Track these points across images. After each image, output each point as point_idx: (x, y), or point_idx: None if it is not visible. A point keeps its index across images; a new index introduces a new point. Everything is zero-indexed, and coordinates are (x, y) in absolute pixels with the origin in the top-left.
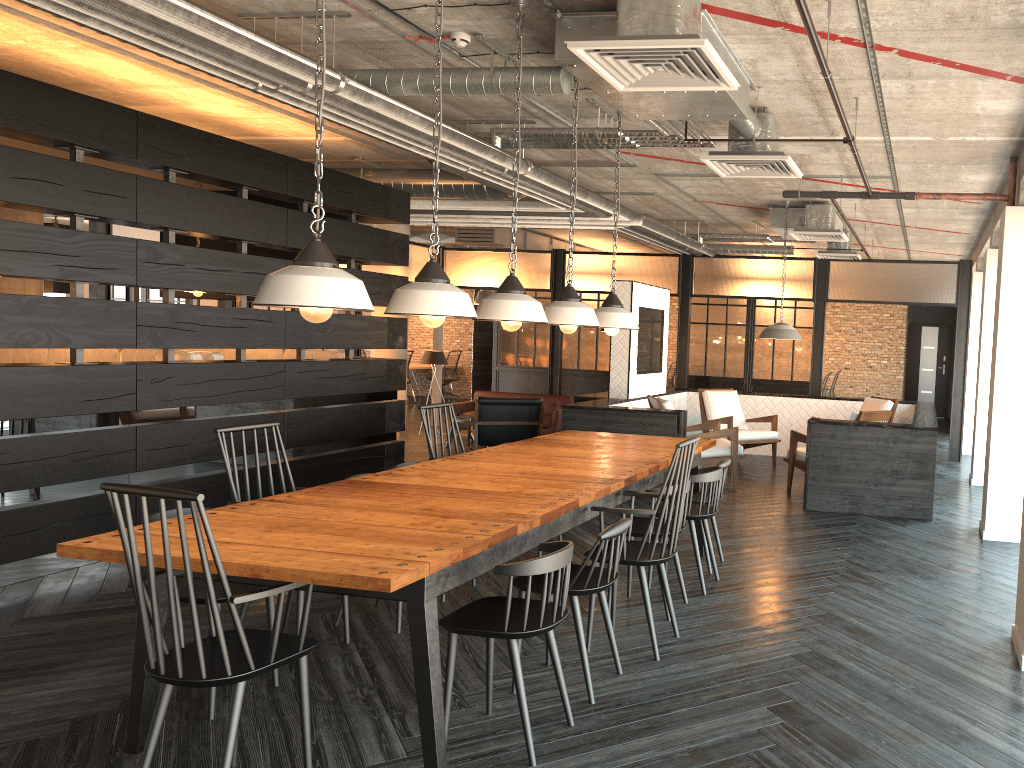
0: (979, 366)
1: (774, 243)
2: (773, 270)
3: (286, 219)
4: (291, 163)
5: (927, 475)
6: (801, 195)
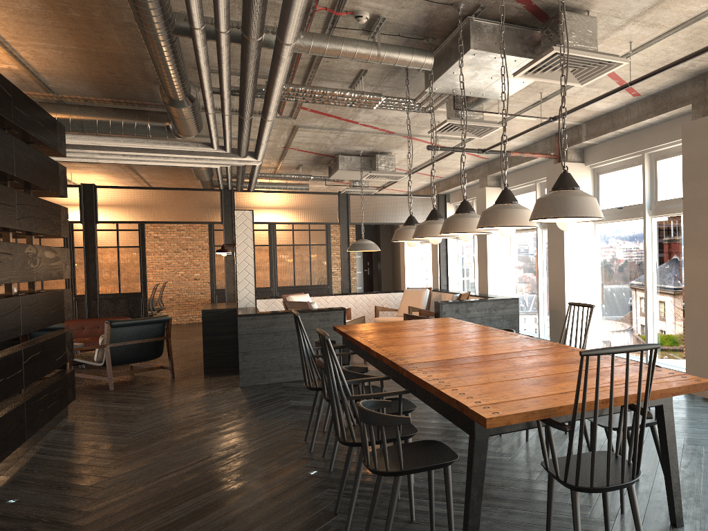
0: (487, 261)
1: (281, 181)
2: (305, 202)
3: (13, 147)
4: (13, 89)
5: (515, 328)
6: (440, 149)
